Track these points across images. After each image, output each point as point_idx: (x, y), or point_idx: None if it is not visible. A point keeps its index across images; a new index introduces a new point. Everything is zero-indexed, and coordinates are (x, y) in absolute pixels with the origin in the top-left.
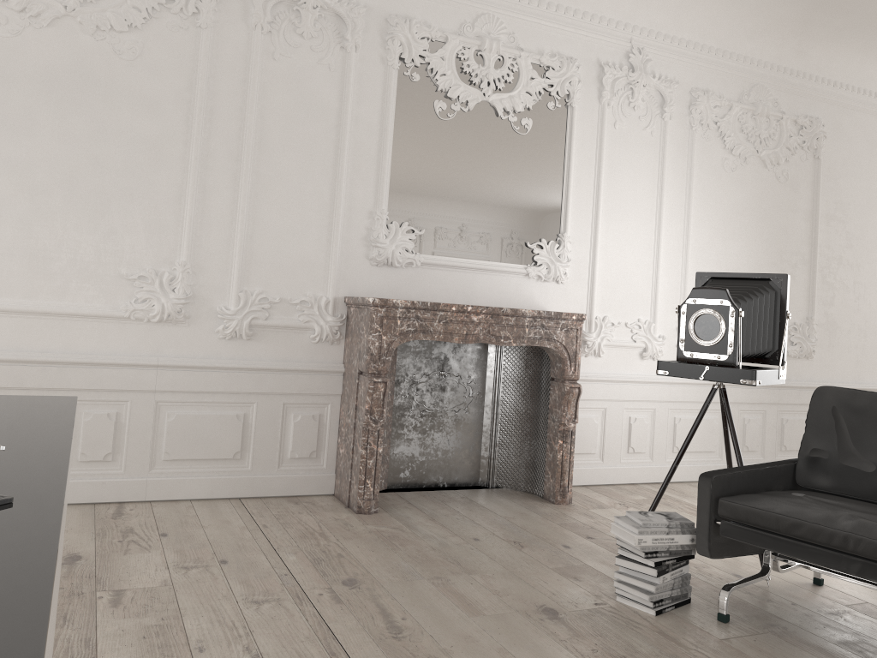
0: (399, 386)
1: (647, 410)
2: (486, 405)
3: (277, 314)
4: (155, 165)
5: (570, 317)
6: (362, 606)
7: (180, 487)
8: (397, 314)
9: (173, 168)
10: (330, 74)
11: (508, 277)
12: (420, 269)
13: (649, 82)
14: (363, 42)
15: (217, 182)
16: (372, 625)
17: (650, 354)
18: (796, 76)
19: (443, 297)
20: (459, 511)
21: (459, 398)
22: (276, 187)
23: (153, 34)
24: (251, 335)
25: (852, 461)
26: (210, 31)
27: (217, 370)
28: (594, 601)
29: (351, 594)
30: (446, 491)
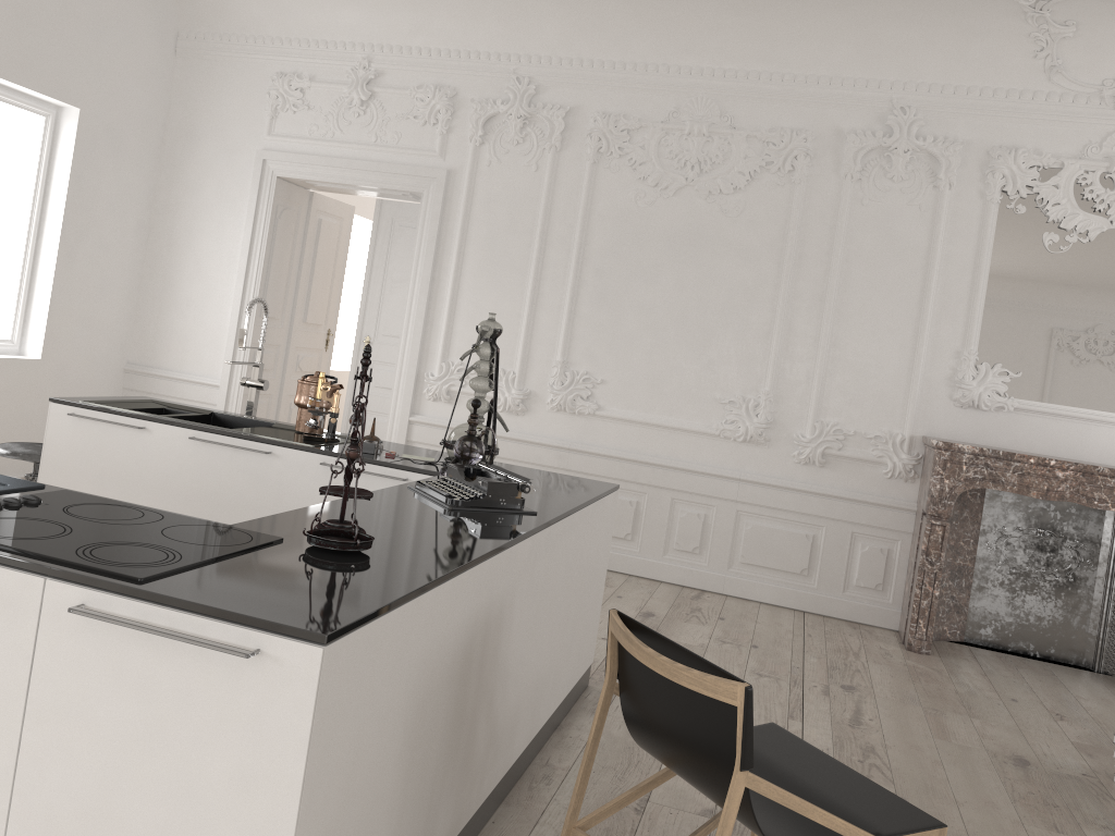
0: (984, 537)
1: None
2: (1099, 577)
3: (850, 445)
4: (748, 306)
5: None
6: (843, 702)
7: (751, 588)
8: (963, 460)
9: (763, 308)
10: (920, 214)
11: None
12: (1014, 414)
13: None
14: (959, 178)
15: (801, 320)
16: (839, 714)
17: None
18: None
19: (1041, 447)
20: (1024, 678)
21: (1061, 562)
22: (857, 325)
23: (754, 193)
24: (823, 463)
25: None
26: (802, 185)
27: (791, 491)
28: (1085, 772)
29: (841, 693)
30: (1032, 660)
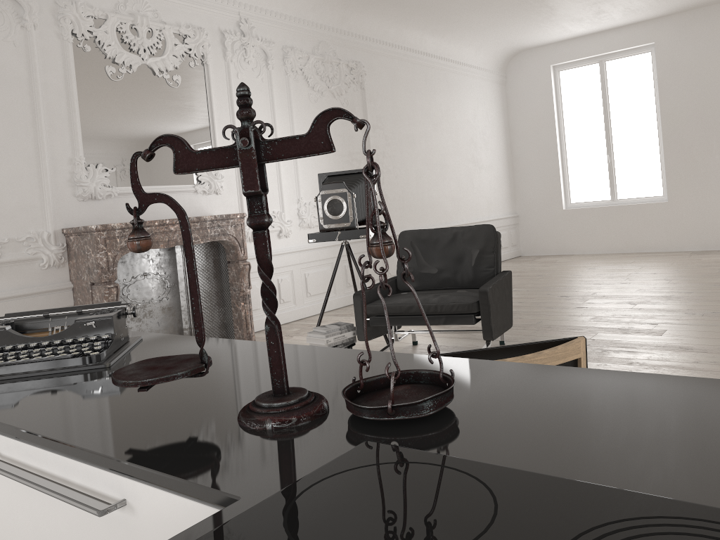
0: None
1: (287, 272)
2: (181, 291)
3: (7, 251)
4: None
5: (236, 216)
6: None
7: None
8: (116, 235)
9: None
10: (16, 49)
11: (182, 195)
12: (118, 198)
13: (256, 43)
14: (39, 21)
15: None
16: None
17: (284, 234)
18: (344, 34)
19: None
20: None
21: (161, 290)
22: None
23: None
24: None
25: (425, 269)
26: None
27: None
28: None
29: None
30: None
